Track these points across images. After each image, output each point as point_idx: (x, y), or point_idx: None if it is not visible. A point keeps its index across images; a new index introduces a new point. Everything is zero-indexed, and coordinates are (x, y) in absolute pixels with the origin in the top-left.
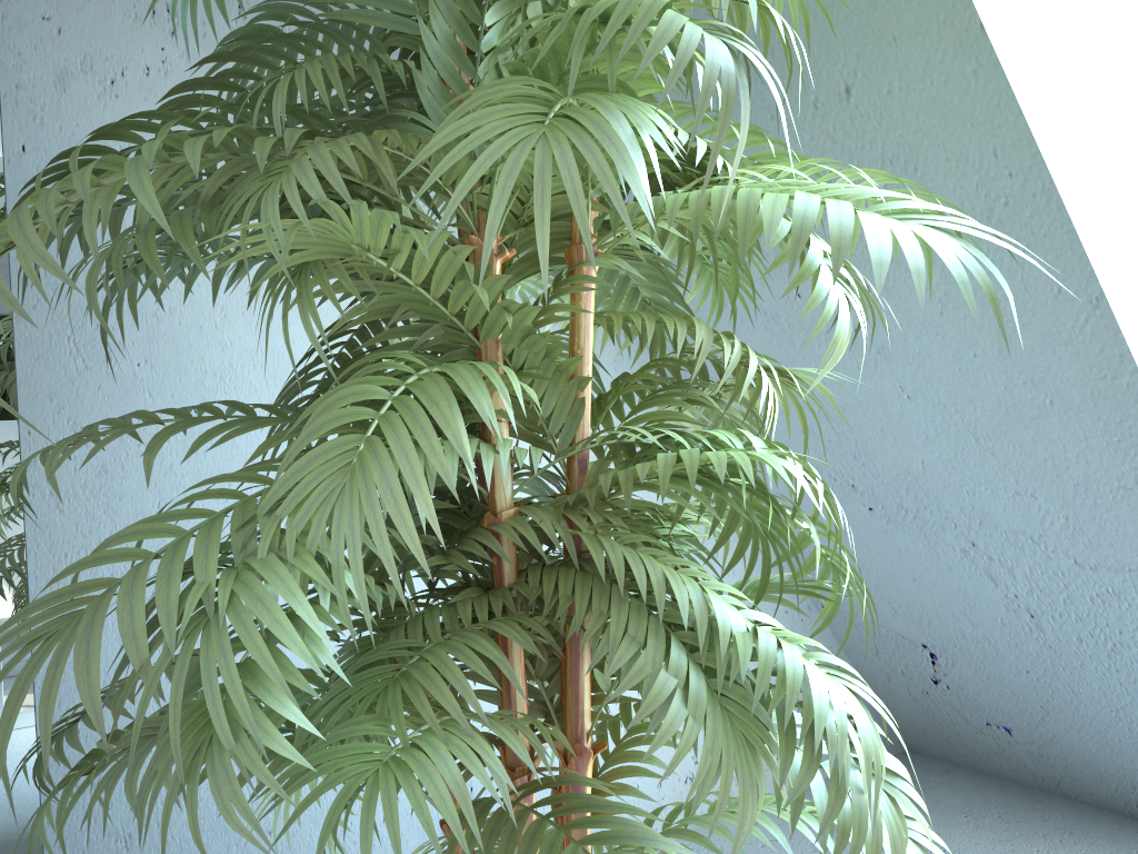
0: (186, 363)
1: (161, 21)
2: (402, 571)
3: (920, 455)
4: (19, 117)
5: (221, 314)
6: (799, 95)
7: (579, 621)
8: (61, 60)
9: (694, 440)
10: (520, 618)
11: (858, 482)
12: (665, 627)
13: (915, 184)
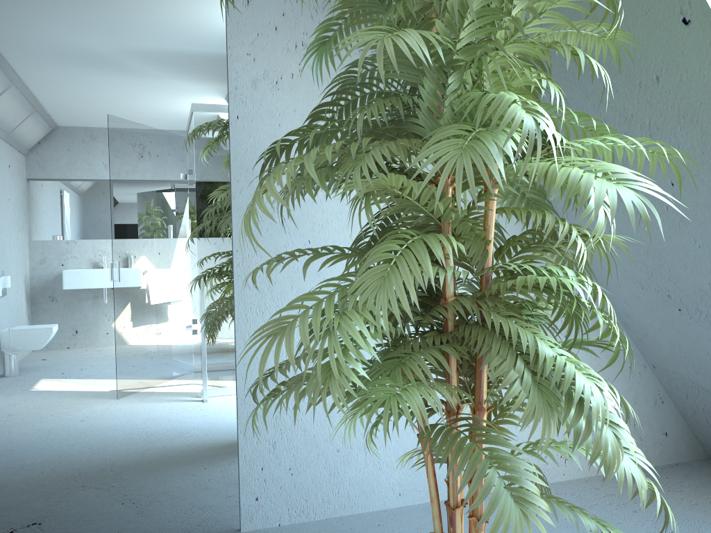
0: (305, 218)
1: (299, 50)
2: (404, 321)
3: (707, 280)
4: (236, 102)
5: (322, 194)
6: (607, 101)
7: (478, 347)
8: (254, 74)
9: (539, 270)
10: (453, 345)
11: (671, 293)
12: (516, 353)
13: (667, 144)
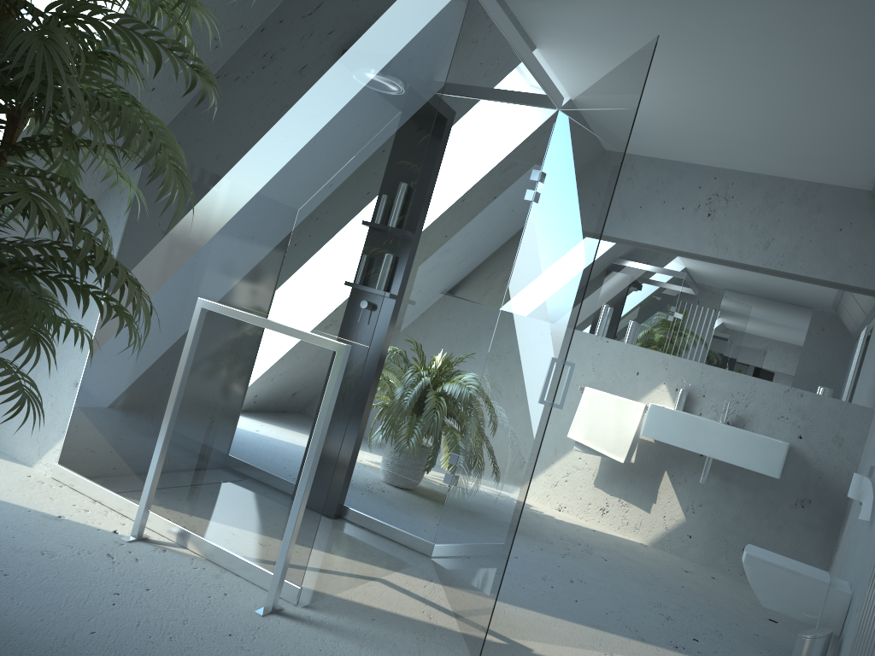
0: None
1: None
2: None
3: None
4: None
5: None
6: None
7: None
8: None
9: None
10: None
11: None
12: None
13: None
